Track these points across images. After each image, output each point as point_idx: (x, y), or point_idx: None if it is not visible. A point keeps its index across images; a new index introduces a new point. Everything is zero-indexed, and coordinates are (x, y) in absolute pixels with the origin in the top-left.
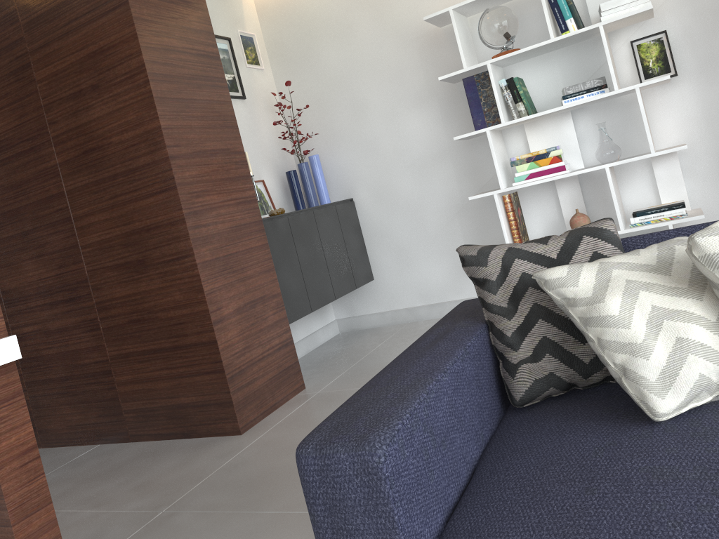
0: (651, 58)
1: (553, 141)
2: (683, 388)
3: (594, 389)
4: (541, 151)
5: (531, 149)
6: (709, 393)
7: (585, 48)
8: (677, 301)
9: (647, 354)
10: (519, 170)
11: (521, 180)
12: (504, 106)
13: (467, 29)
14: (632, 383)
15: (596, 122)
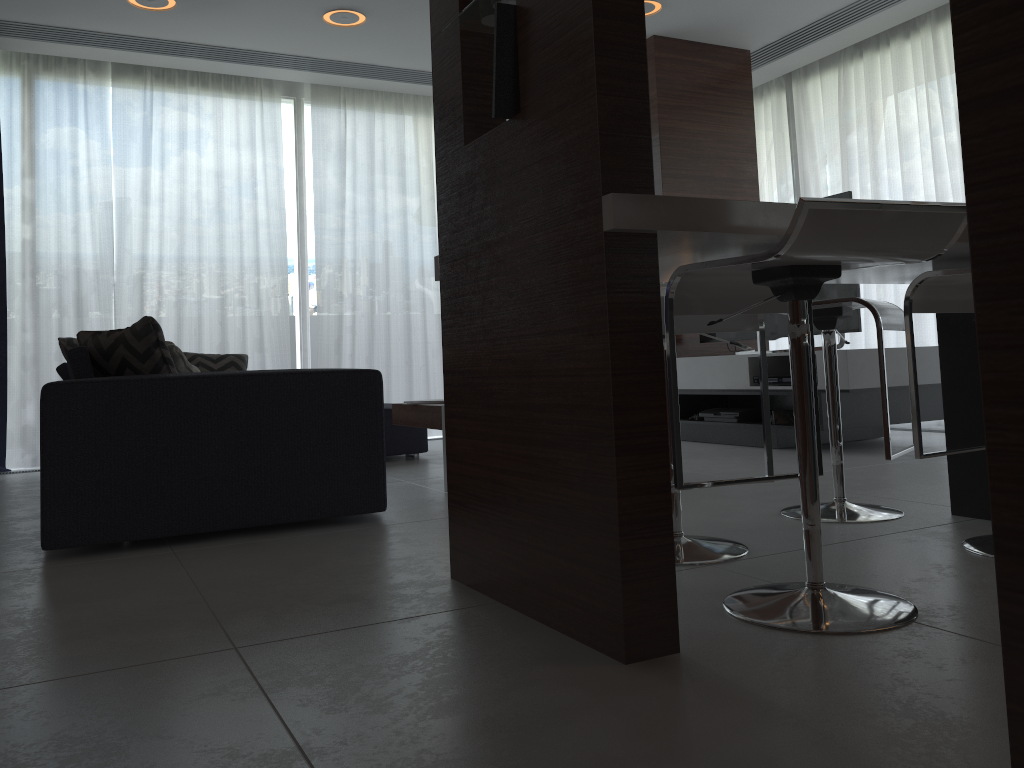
0: None
1: None
2: None
3: None
4: None
5: None
6: None
7: None
8: None
9: None
10: None
11: None
12: None
13: None
14: None
15: None
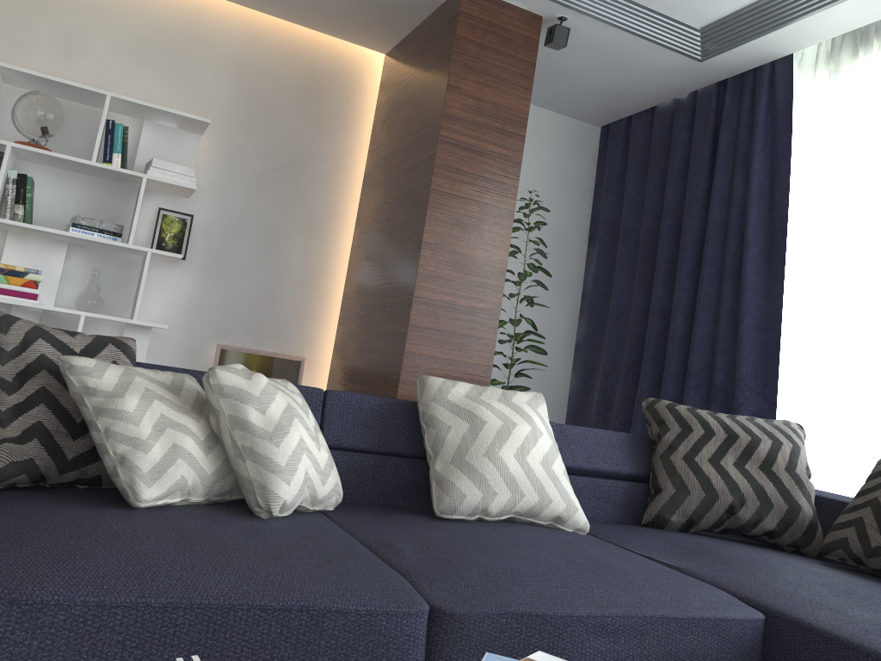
0: (171, 233)
1: (34, 264)
2: (167, 483)
3: (60, 489)
4: (19, 268)
5: (4, 261)
6: (181, 494)
7: (116, 189)
8: (181, 417)
9: (147, 449)
10: None
11: None
12: (1, 199)
13: None
14: (127, 471)
15: (89, 266)
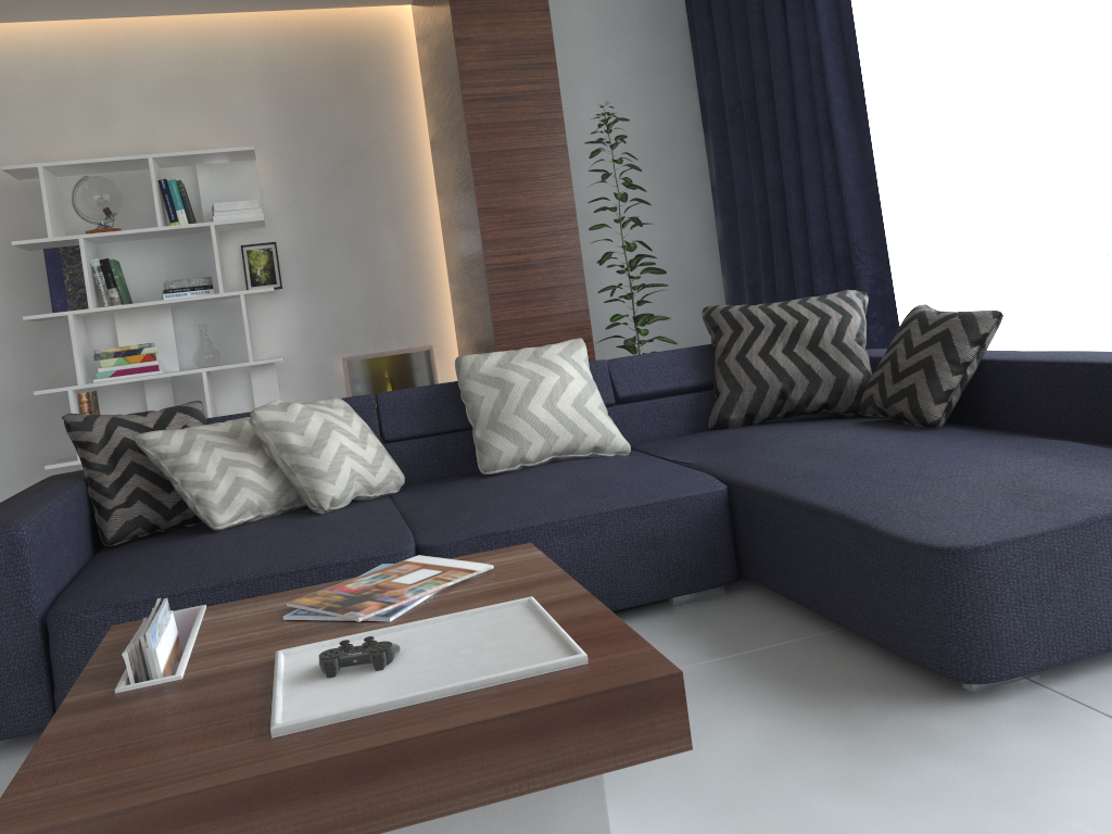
0: (260, 267)
1: (148, 337)
2: (236, 507)
3: (173, 531)
4: (133, 347)
5: (121, 343)
6: (252, 512)
7: (195, 242)
8: (240, 455)
9: (214, 487)
10: (104, 365)
11: (105, 376)
12: (94, 289)
13: (57, 191)
14: (203, 506)
15: (198, 323)
